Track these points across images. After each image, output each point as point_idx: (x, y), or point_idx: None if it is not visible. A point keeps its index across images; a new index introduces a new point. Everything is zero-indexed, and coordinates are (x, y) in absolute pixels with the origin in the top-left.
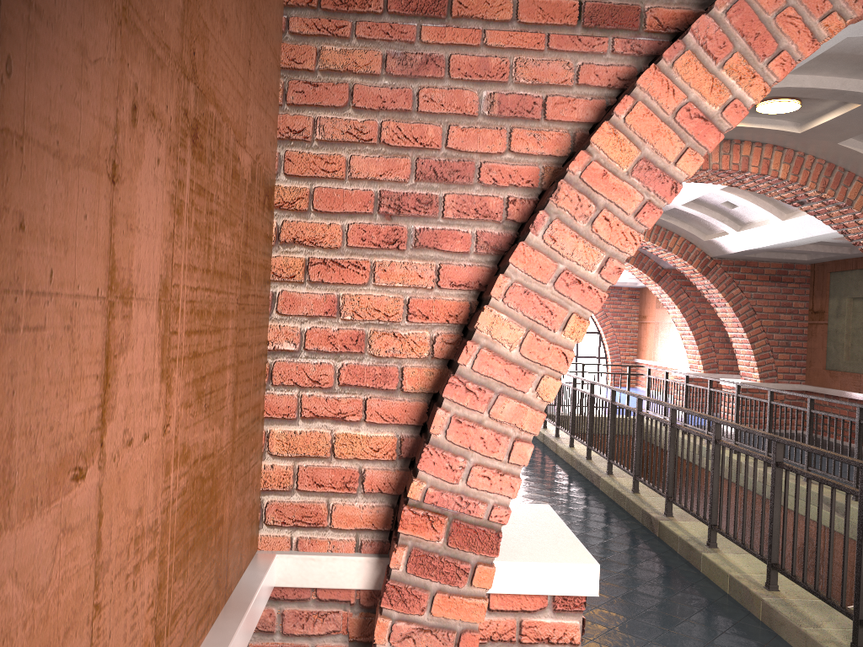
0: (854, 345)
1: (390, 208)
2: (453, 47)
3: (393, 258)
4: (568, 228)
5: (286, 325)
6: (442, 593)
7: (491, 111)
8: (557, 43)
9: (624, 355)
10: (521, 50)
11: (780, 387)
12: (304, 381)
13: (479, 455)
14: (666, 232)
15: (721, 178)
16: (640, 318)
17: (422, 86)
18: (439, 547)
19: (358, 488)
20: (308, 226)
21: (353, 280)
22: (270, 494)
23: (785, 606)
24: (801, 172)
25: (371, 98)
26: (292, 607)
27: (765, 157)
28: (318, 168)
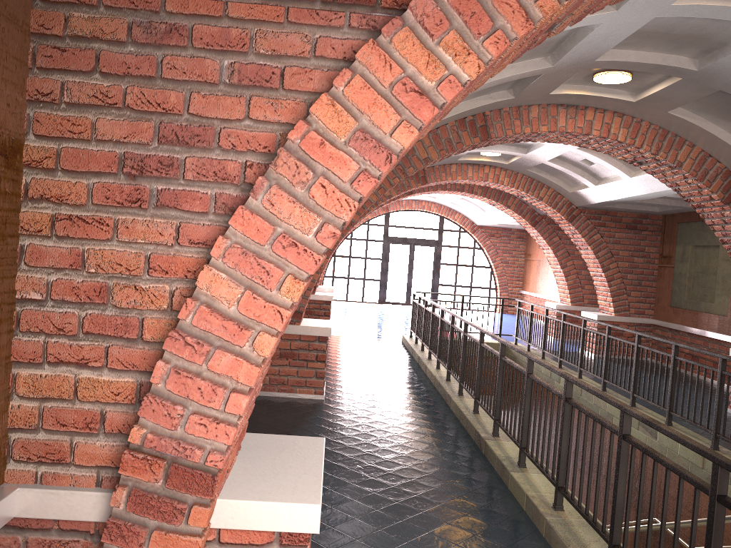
0: (694, 287)
1: (134, 169)
2: (197, 17)
3: (137, 216)
4: (286, 194)
5: (34, 276)
6: (160, 530)
7: (232, 80)
8: (296, 16)
9: (511, 286)
10: (262, 22)
11: (632, 320)
12: (49, 328)
13: (198, 404)
14: (538, 183)
15: (570, 139)
16: (526, 255)
17: (166, 54)
18: (158, 488)
19: (100, 428)
20: (54, 183)
21: (97, 235)
22: (17, 432)
23: (563, 525)
24: (637, 136)
25: (116, 64)
26: (36, 536)
27: (606, 122)
28: (65, 129)
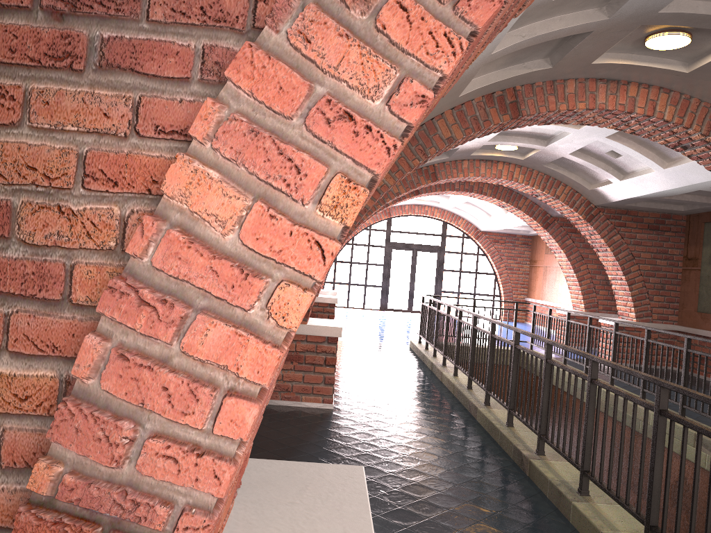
0: None
1: (61, 1)
2: None
3: (65, 84)
4: (334, 22)
5: None
6: None
7: None
8: None
9: (516, 294)
10: None
11: (655, 326)
12: None
13: (163, 418)
14: (554, 181)
15: (607, 120)
16: (531, 262)
17: None
18: None
19: None
20: None
21: None
22: None
23: None
24: (686, 114)
25: None
26: None
27: (651, 98)
28: None
